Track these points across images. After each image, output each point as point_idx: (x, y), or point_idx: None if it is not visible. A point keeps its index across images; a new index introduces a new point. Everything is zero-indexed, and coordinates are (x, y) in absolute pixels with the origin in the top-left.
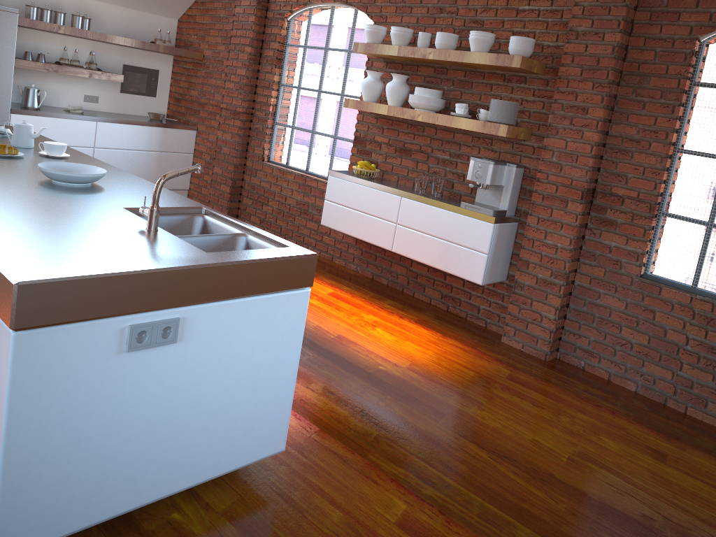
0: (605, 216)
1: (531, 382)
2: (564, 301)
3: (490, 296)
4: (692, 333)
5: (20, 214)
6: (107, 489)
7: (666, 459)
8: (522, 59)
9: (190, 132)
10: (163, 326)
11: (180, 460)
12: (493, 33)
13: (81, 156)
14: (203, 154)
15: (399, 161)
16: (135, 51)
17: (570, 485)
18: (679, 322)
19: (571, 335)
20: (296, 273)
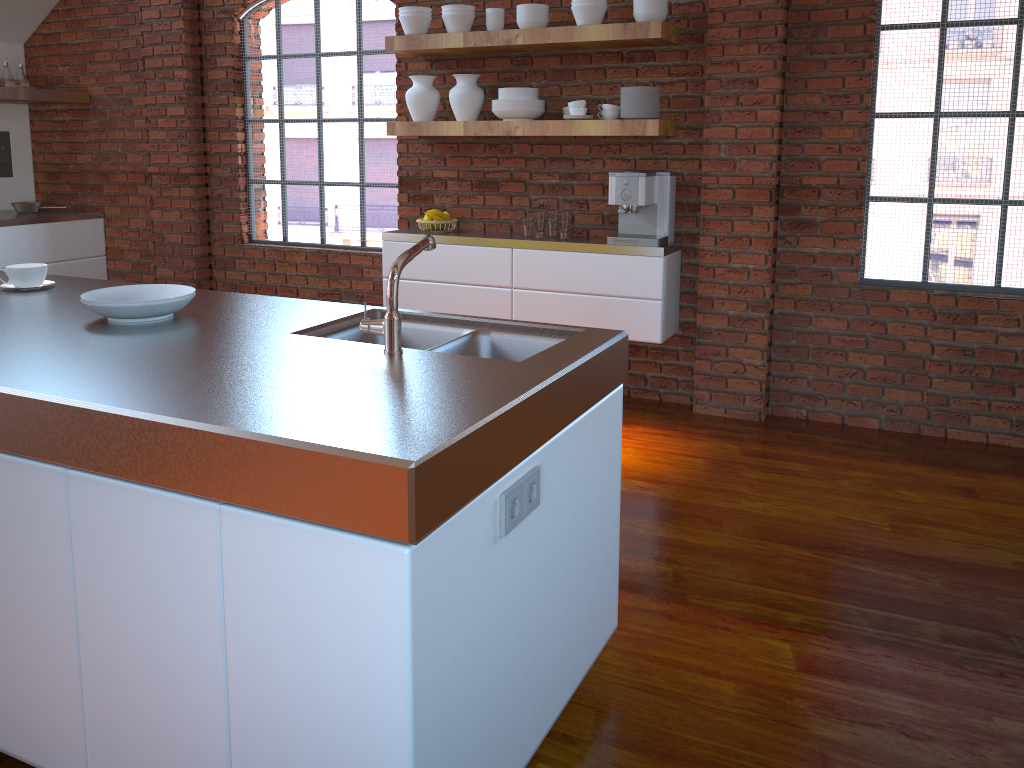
0: (798, 217)
1: (771, 452)
2: (768, 339)
3: (659, 357)
4: (937, 338)
5: (187, 375)
6: (497, 758)
7: (977, 494)
8: (662, 26)
9: (94, 222)
10: (529, 484)
11: (548, 681)
12: None
13: (67, 280)
14: (126, 253)
15: (481, 201)
16: None
17: (922, 556)
18: (919, 329)
19: (783, 380)
20: (616, 364)
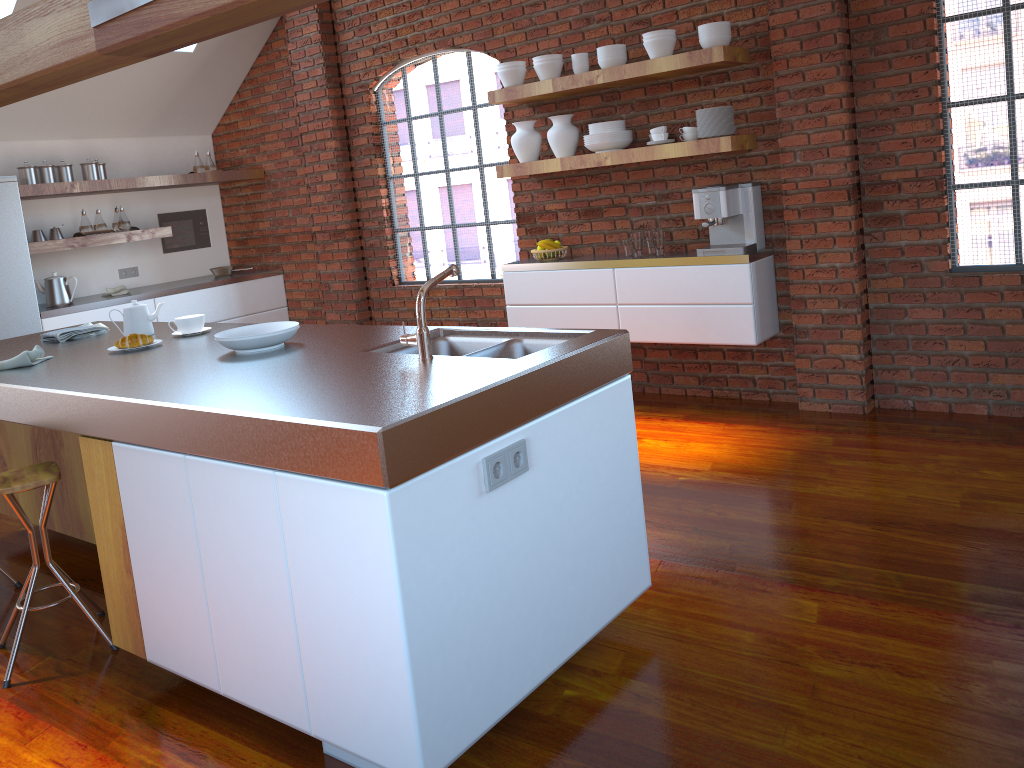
0: (882, 212)
1: (864, 441)
2: (864, 333)
3: (764, 359)
4: None
5: (267, 384)
6: (505, 669)
7: None
8: (724, 50)
9: (275, 278)
10: (513, 452)
11: (560, 618)
12: (673, 29)
13: (222, 326)
14: (302, 303)
15: (589, 227)
16: (169, 192)
17: (982, 528)
18: (1017, 311)
19: (885, 372)
20: (615, 357)
